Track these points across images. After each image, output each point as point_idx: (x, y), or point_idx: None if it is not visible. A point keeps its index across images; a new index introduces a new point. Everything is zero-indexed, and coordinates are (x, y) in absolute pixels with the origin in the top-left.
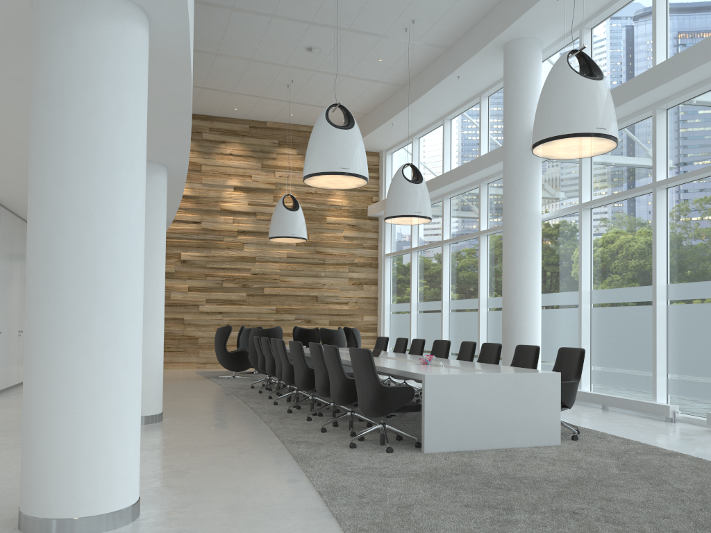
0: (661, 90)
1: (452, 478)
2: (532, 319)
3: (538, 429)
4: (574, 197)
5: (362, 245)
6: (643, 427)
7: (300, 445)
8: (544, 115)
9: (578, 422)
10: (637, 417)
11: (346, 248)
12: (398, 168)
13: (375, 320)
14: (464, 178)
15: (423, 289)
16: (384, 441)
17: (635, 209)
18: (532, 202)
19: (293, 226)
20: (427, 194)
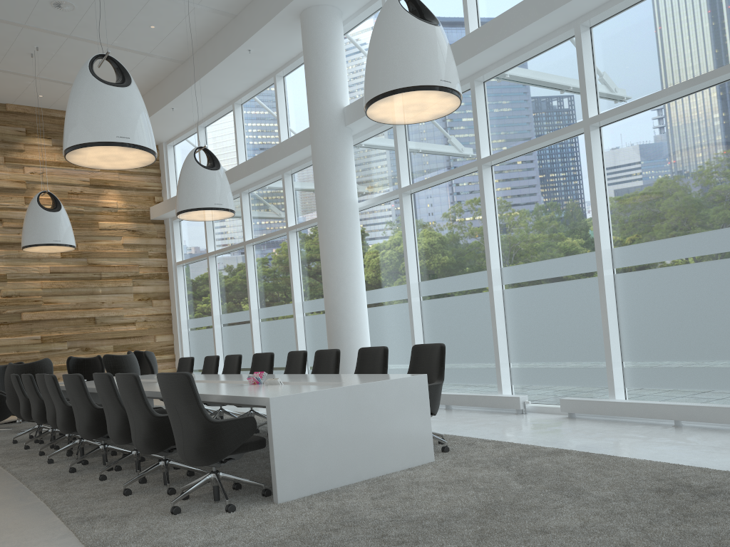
0: (480, 58)
1: (333, 538)
2: (360, 319)
3: (409, 446)
4: (391, 182)
5: (147, 253)
6: (501, 424)
7: (96, 524)
8: (379, 65)
9: (433, 428)
10: (487, 413)
11: (128, 257)
12: (183, 162)
13: (171, 340)
14: (265, 168)
15: (226, 298)
16: (219, 495)
17: (460, 191)
18: (348, 189)
19: (55, 231)
20: (227, 183)
